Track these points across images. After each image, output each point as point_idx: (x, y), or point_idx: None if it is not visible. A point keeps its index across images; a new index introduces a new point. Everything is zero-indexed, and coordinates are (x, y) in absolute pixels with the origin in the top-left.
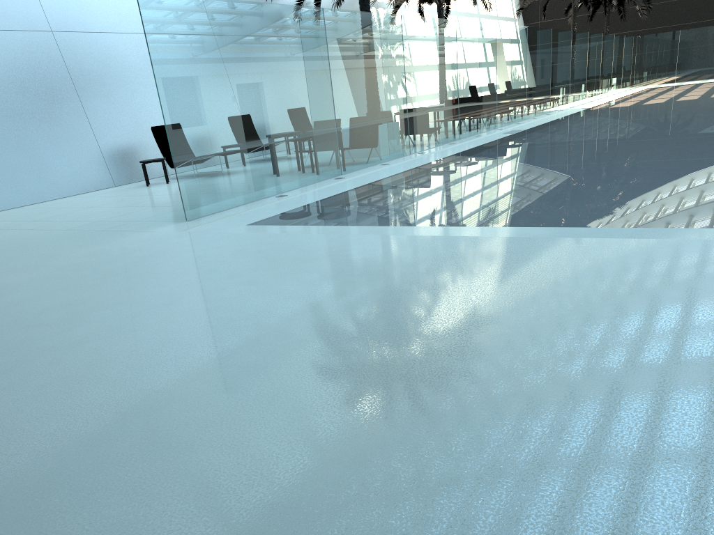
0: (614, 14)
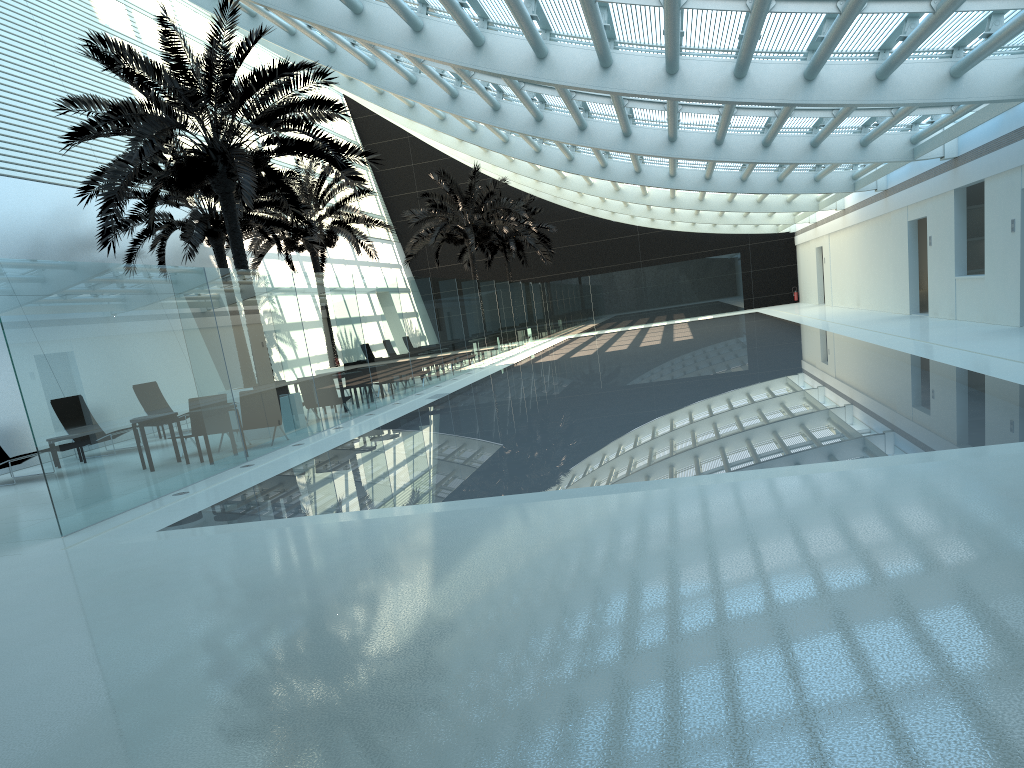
0: (514, 259)
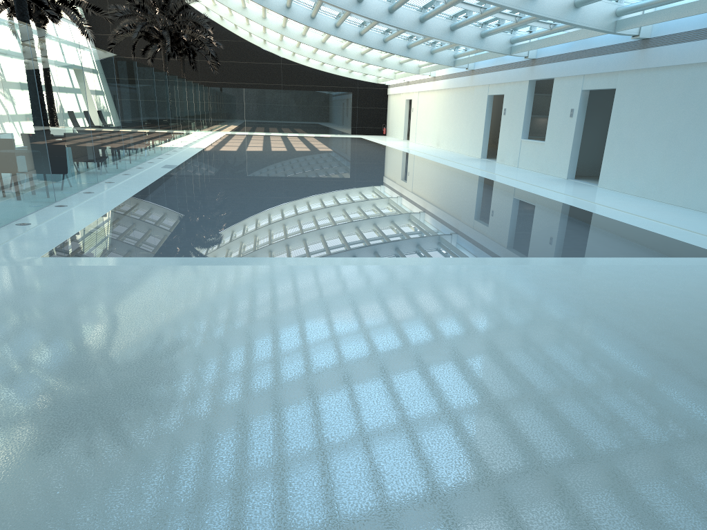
0: (185, 64)
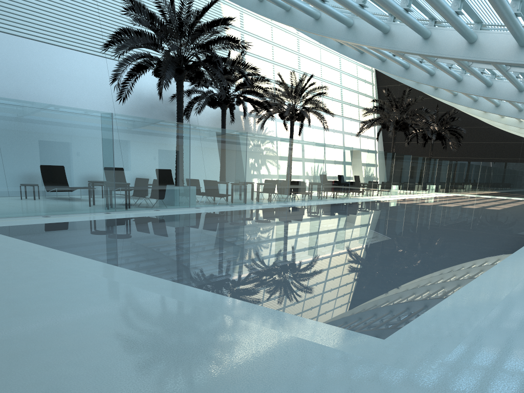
0: (441, 145)
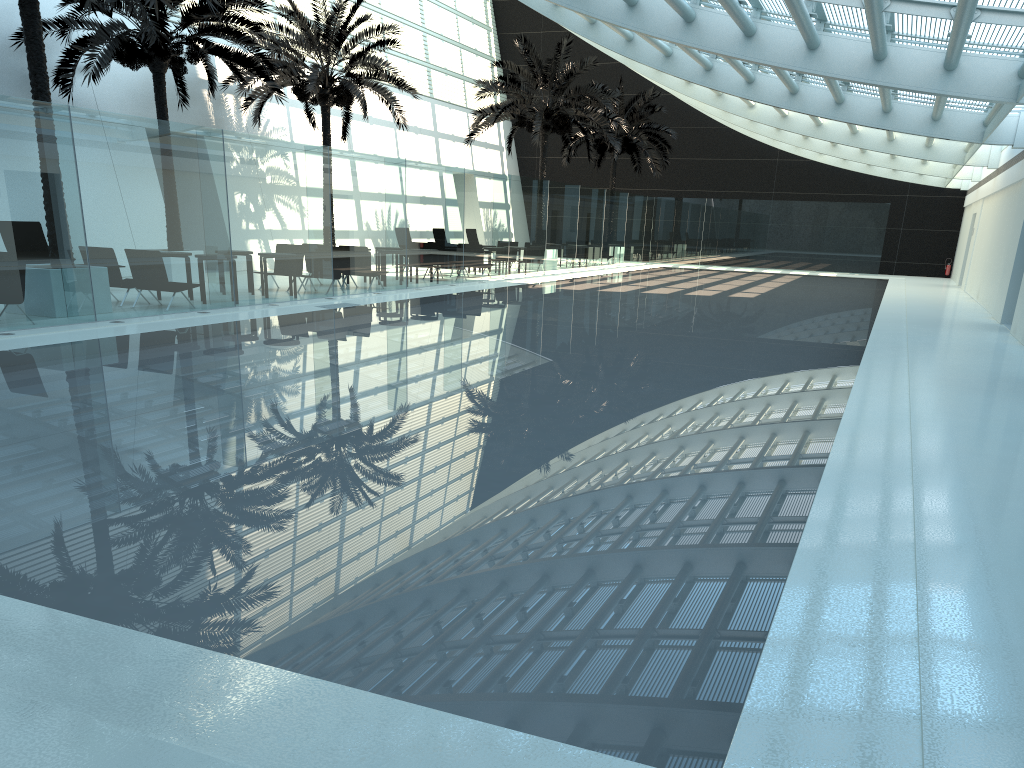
0: (630, 164)
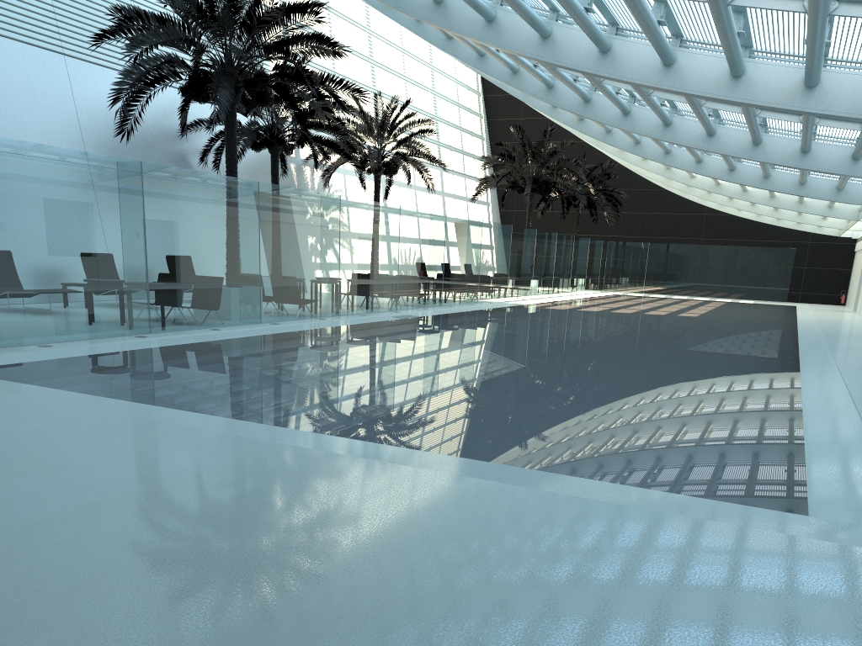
0: (588, 216)
